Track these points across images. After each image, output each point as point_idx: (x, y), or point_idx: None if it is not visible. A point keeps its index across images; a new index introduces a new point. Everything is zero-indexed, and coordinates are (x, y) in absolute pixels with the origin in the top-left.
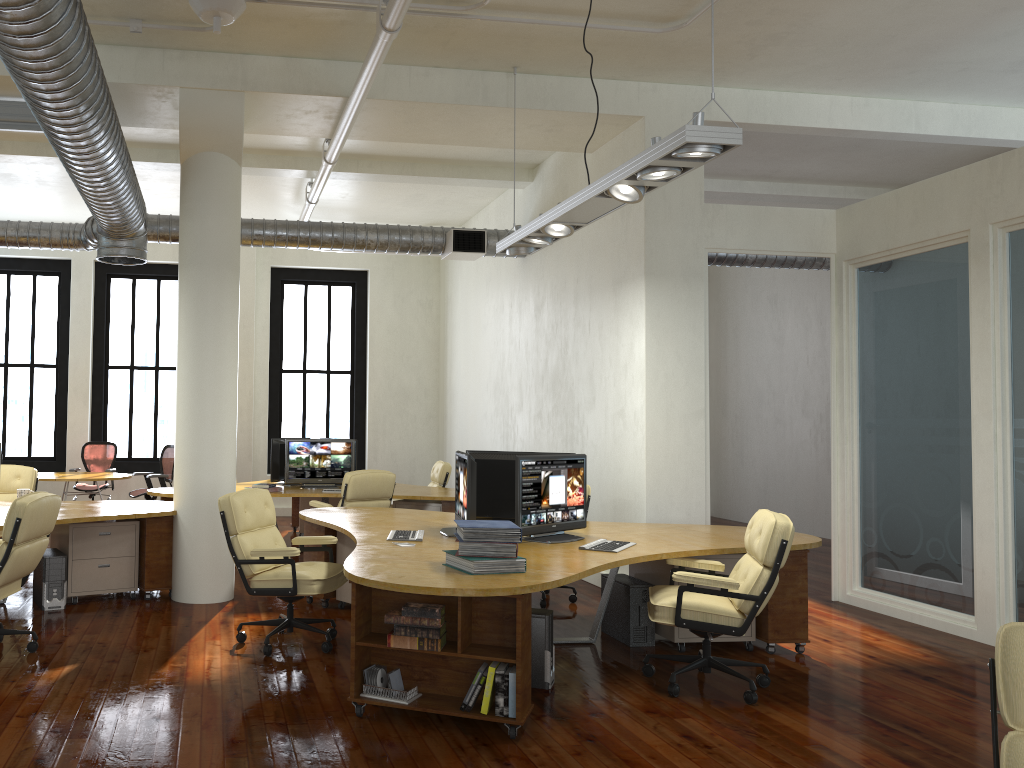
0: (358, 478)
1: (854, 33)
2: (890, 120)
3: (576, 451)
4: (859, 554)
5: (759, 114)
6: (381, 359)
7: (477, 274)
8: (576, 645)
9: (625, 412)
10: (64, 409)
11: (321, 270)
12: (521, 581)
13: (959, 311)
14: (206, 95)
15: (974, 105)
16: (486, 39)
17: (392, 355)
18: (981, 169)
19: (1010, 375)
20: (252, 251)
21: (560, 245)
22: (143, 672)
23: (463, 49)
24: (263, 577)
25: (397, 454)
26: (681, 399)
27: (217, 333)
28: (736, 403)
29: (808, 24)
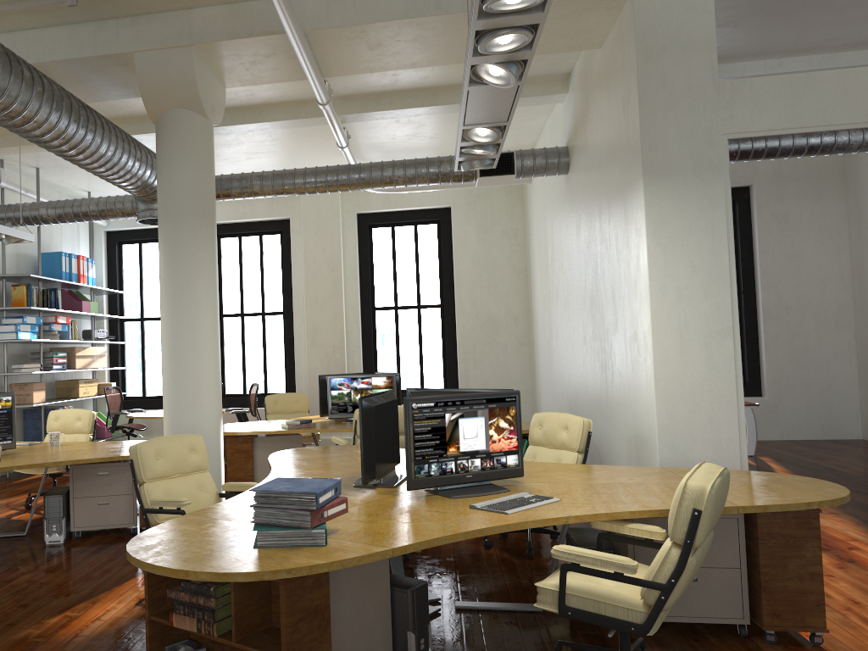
0: None
1: None
2: None
3: (608, 379)
4: None
5: None
6: (467, 291)
7: (542, 198)
8: (516, 614)
9: (637, 335)
10: None
11: (405, 211)
12: (290, 561)
13: None
14: (158, 55)
15: None
16: None
17: (478, 286)
18: None
19: None
20: (336, 201)
21: (587, 155)
22: (32, 621)
23: None
24: None
25: (489, 382)
26: (699, 316)
27: (188, 281)
28: None
29: None
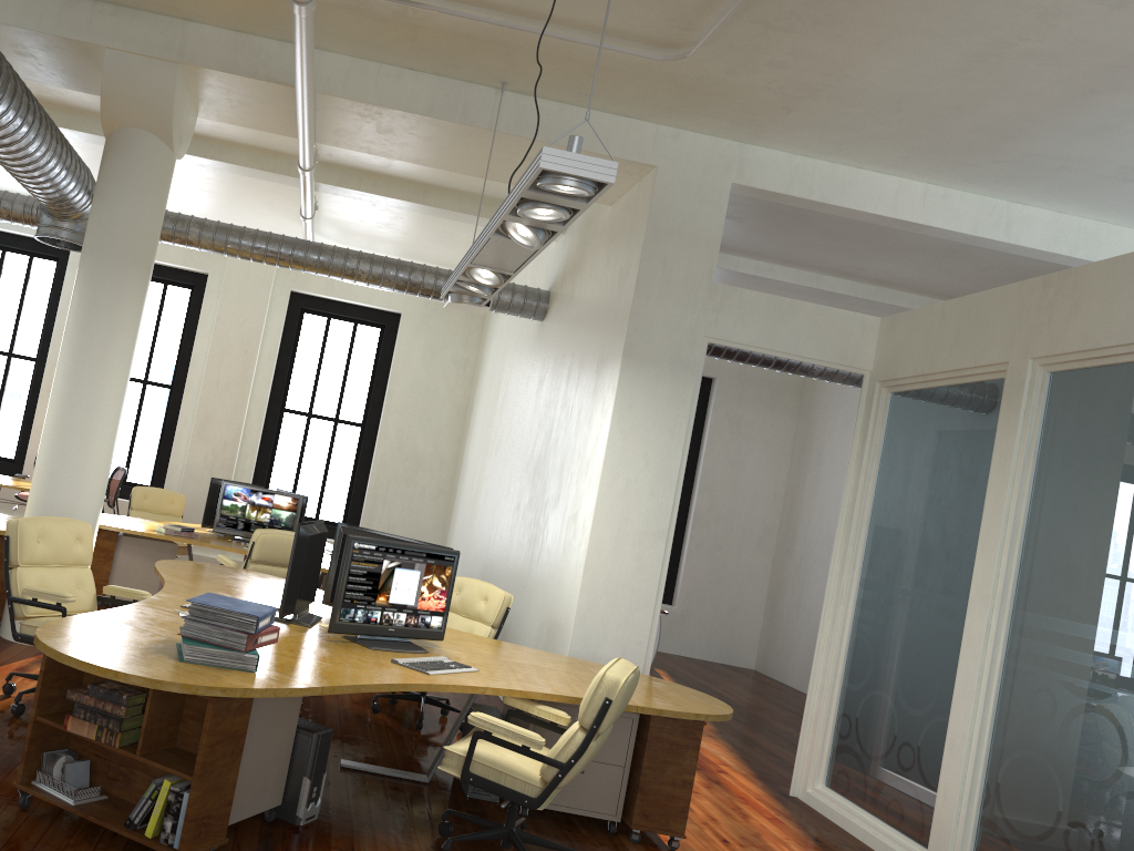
0: (268, 538)
1: (908, 97)
2: (972, 220)
3: (535, 555)
4: (830, 745)
5: (803, 186)
6: (397, 416)
7: (507, 336)
8: (402, 781)
9: (578, 517)
10: (34, 408)
11: (348, 304)
12: (223, 680)
13: (983, 463)
14: (135, 61)
15: (1087, 219)
16: (458, 41)
17: (410, 414)
18: (1033, 288)
19: (1020, 553)
20: (271, 269)
21: (569, 311)
22: None
23: (436, 50)
24: (33, 622)
25: (395, 527)
26: (641, 513)
27: (104, 336)
28: (804, 542)
29: (846, 76)
